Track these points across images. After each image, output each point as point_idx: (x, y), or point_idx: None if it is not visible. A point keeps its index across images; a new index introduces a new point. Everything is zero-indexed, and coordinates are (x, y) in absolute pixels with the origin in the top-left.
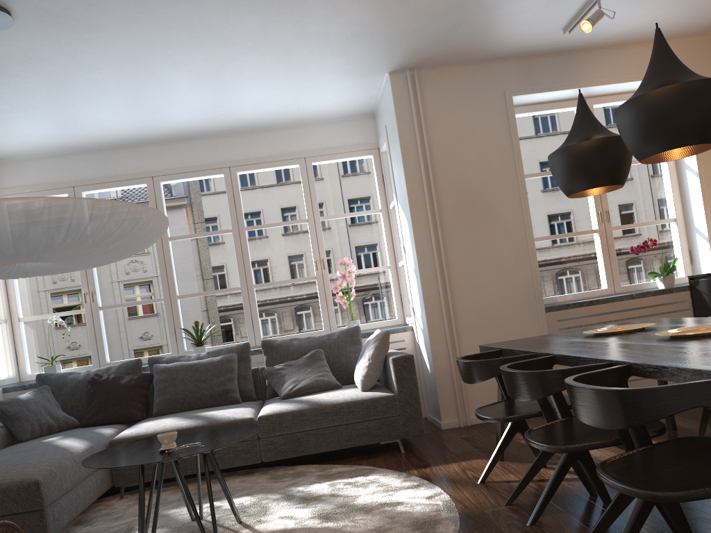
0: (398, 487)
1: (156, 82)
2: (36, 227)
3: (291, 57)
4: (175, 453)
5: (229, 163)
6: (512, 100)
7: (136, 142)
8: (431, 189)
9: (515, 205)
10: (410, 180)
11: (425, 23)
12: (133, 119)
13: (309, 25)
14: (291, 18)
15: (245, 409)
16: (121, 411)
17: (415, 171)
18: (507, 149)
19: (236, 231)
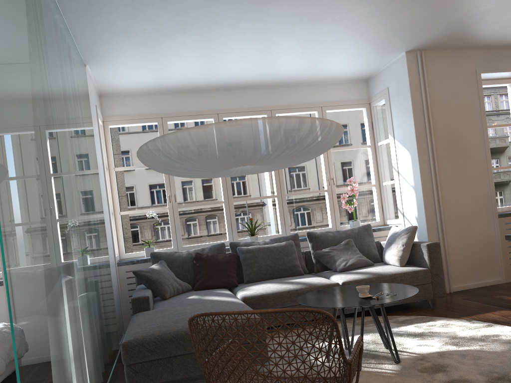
0: (476, 326)
1: (266, 46)
2: (306, 138)
3: (362, 36)
4: (384, 298)
5: (271, 107)
6: (480, 76)
7: (207, 88)
8: (431, 132)
9: (481, 145)
10: (417, 125)
11: (459, 20)
12: (224, 71)
13: (395, 14)
14: (390, 8)
15: (322, 278)
16: (224, 279)
17: (420, 119)
18: (476, 108)
19: None
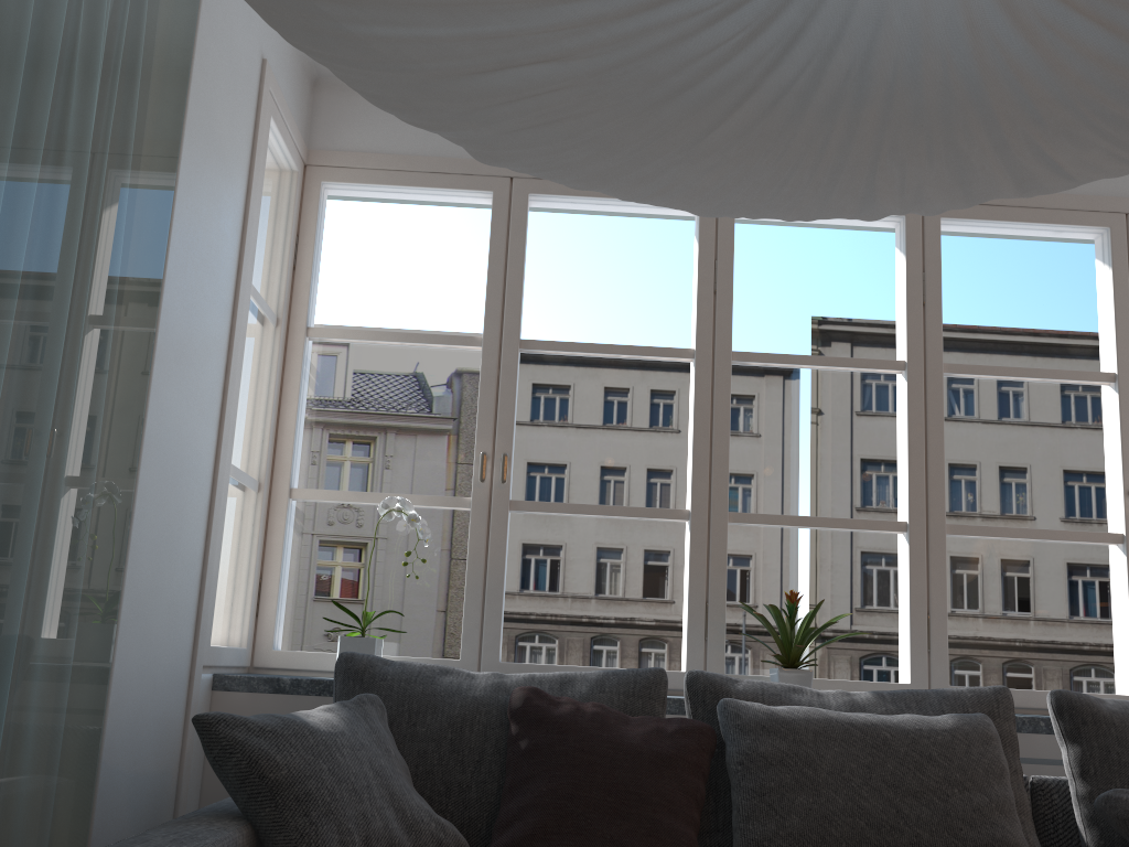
0: None
1: None
2: None
3: None
4: None
5: None
6: None
7: None
8: None
9: None
10: None
11: None
12: None
13: None
14: None
15: None
16: (633, 843)
17: None
18: None
19: (917, 369)
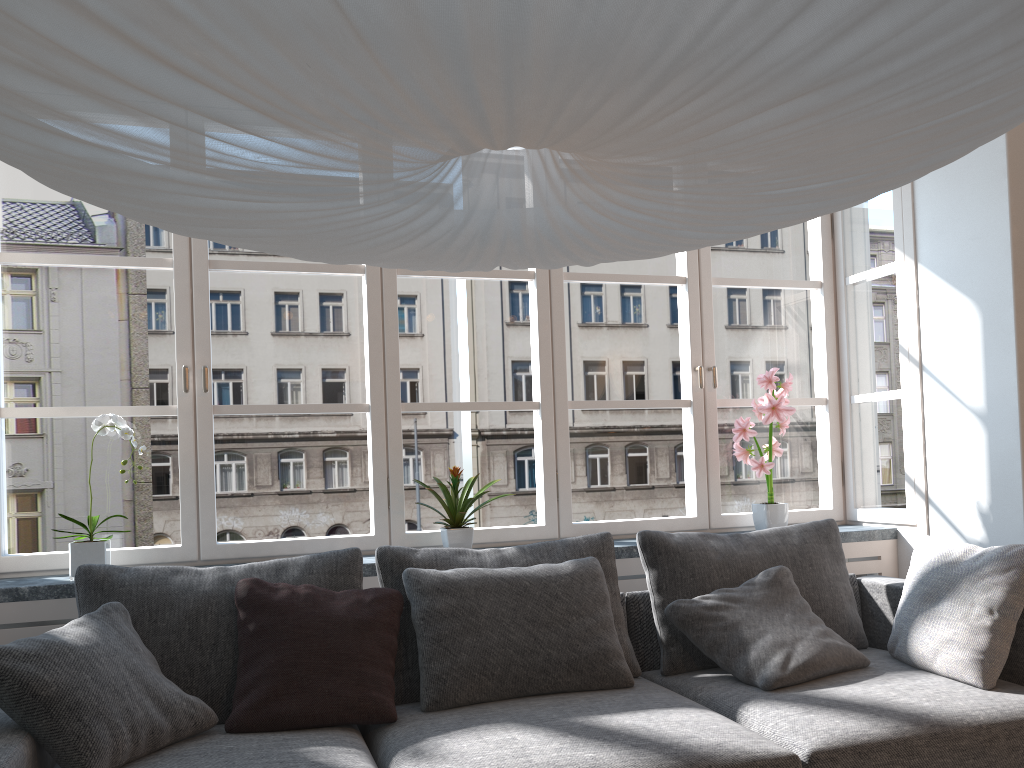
0: None
1: None
2: None
3: None
4: None
5: None
6: None
7: None
8: None
9: None
10: (1019, 219)
11: None
12: None
13: None
14: None
15: (716, 718)
16: (346, 692)
17: None
18: None
19: (544, 278)
